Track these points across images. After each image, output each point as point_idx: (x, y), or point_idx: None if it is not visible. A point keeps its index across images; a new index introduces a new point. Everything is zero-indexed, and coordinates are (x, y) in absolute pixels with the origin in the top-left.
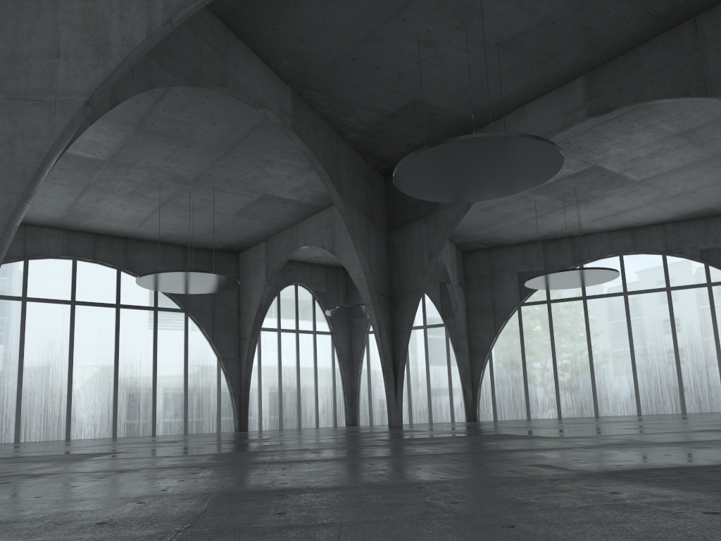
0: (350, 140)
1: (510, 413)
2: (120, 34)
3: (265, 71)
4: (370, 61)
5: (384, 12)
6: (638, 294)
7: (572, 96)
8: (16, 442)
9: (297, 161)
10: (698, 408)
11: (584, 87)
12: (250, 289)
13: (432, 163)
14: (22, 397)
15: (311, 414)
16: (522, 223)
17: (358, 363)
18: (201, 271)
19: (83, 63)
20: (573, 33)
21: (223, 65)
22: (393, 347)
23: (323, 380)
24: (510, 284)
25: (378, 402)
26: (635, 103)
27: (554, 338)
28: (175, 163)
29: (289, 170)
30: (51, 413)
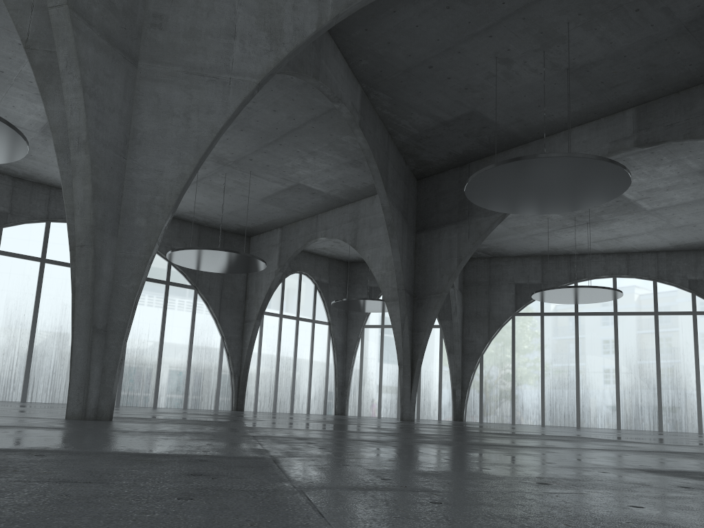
0: (398, 142)
1: (496, 416)
2: (293, 23)
3: (345, 68)
4: (444, 71)
5: (474, 27)
6: (628, 316)
7: (621, 126)
8: (23, 401)
9: (340, 156)
10: (673, 428)
11: (634, 119)
12: (260, 273)
13: (510, 175)
14: (32, 357)
15: (303, 400)
16: (529, 237)
17: (352, 355)
18: (235, 252)
19: (257, 47)
20: (639, 68)
21: (317, 59)
22: (412, 344)
23: (317, 368)
24: (507, 294)
25: (368, 394)
26: (684, 140)
27: (544, 349)
28: (222, 144)
29: (329, 163)
30: (59, 376)
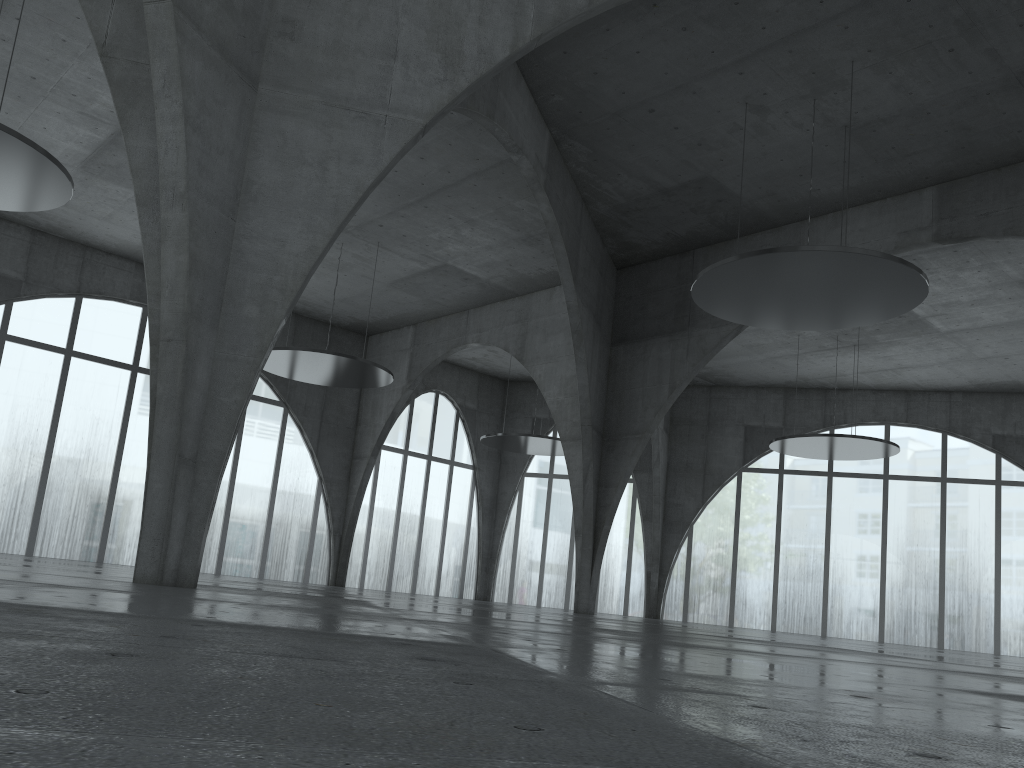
0: (595, 213)
1: (707, 614)
2: (477, 43)
3: (530, 104)
4: (670, 117)
5: (719, 59)
6: (903, 481)
7: (916, 211)
8: (28, 554)
9: (510, 228)
10: (959, 645)
11: (935, 202)
12: (379, 389)
13: (758, 273)
14: (45, 492)
15: (431, 576)
16: (769, 361)
17: (504, 514)
18: (351, 357)
19: (426, 74)
20: (947, 131)
21: (494, 90)
22: (597, 503)
23: (454, 530)
24: (733, 440)
25: (524, 573)
26: (1004, 237)
27: (781, 522)
28: None
29: (493, 237)
30: (82, 522)
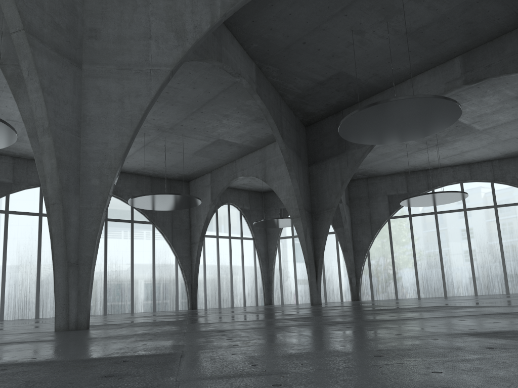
0: (288, 100)
1: (383, 294)
2: (192, 23)
3: (241, 51)
4: (314, 44)
5: (332, 10)
6: (474, 210)
7: (452, 70)
8: (36, 318)
9: (246, 115)
10: (517, 290)
11: (461, 64)
12: (198, 207)
13: (370, 117)
14: (40, 285)
15: (240, 297)
16: (394, 160)
17: (272, 260)
18: (177, 194)
19: (168, 44)
20: (460, 26)
21: (219, 47)
22: (314, 248)
23: (248, 272)
24: (382, 203)
25: (287, 288)
26: (500, 75)
27: (414, 241)
28: (159, 117)
29: (239, 121)
30: None
